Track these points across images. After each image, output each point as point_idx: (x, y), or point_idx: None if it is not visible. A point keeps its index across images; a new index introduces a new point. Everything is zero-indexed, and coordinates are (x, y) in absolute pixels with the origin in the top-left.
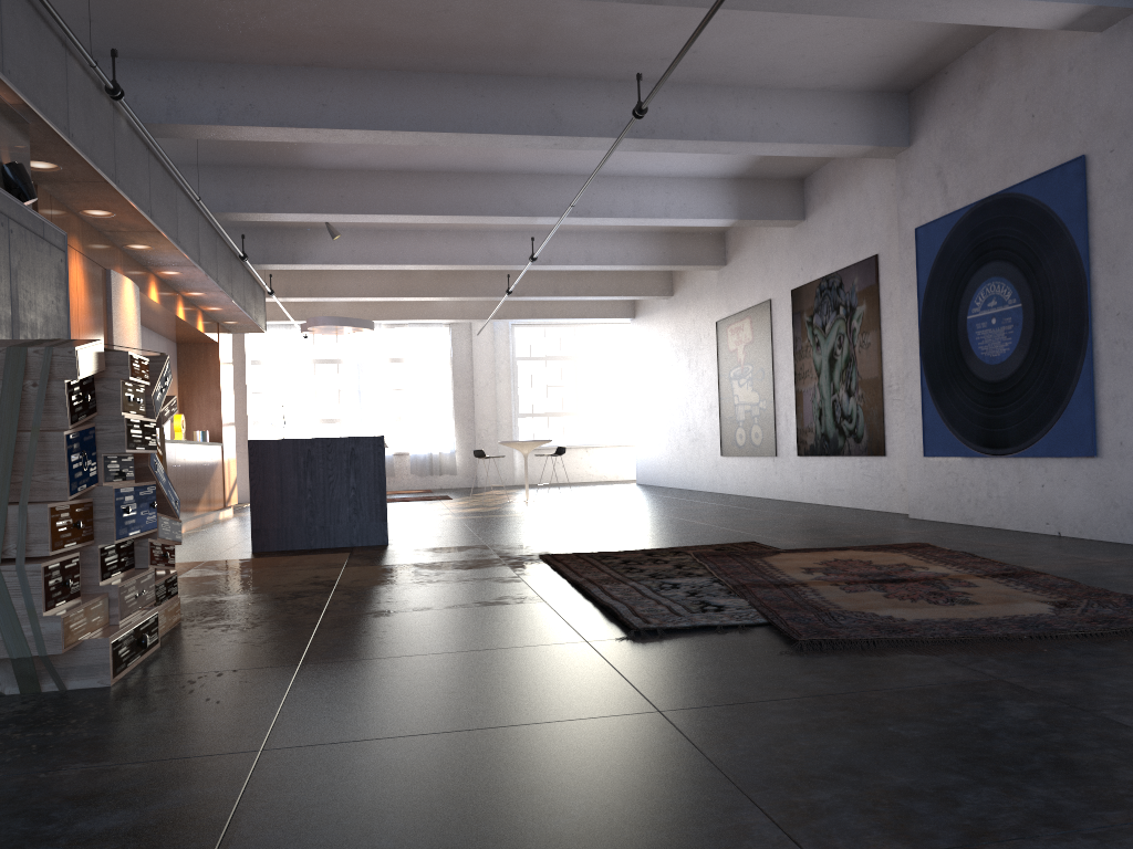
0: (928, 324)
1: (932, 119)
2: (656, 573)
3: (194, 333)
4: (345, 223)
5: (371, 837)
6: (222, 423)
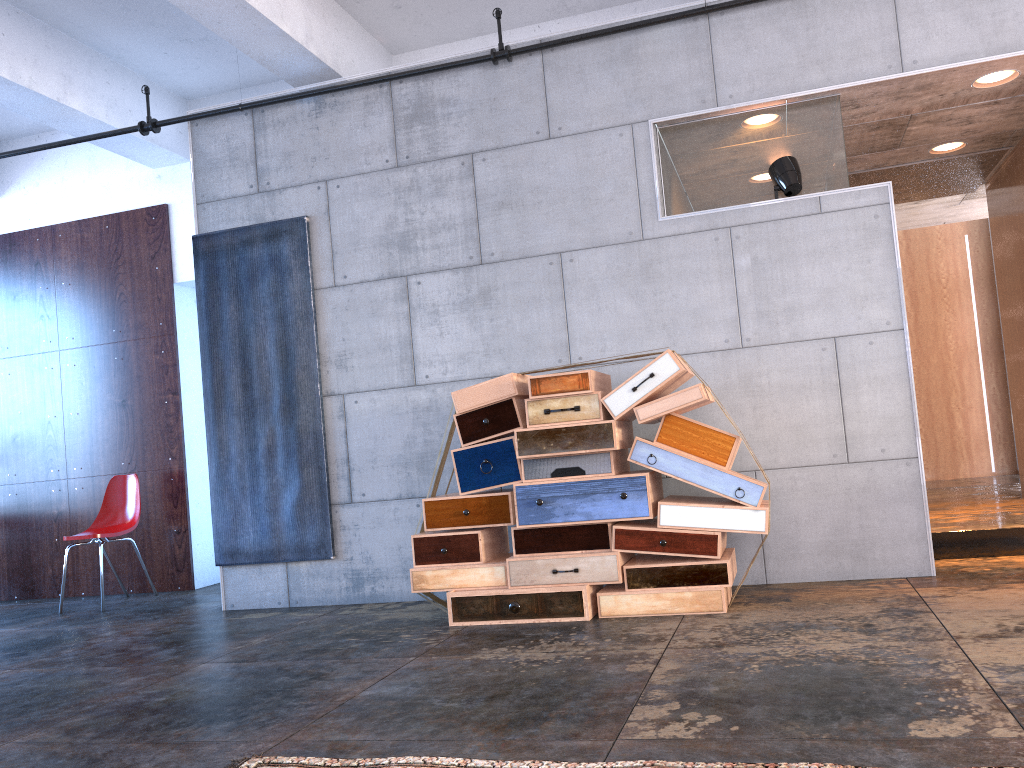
0: None
1: None
2: None
3: None
4: None
5: (33, 683)
6: None
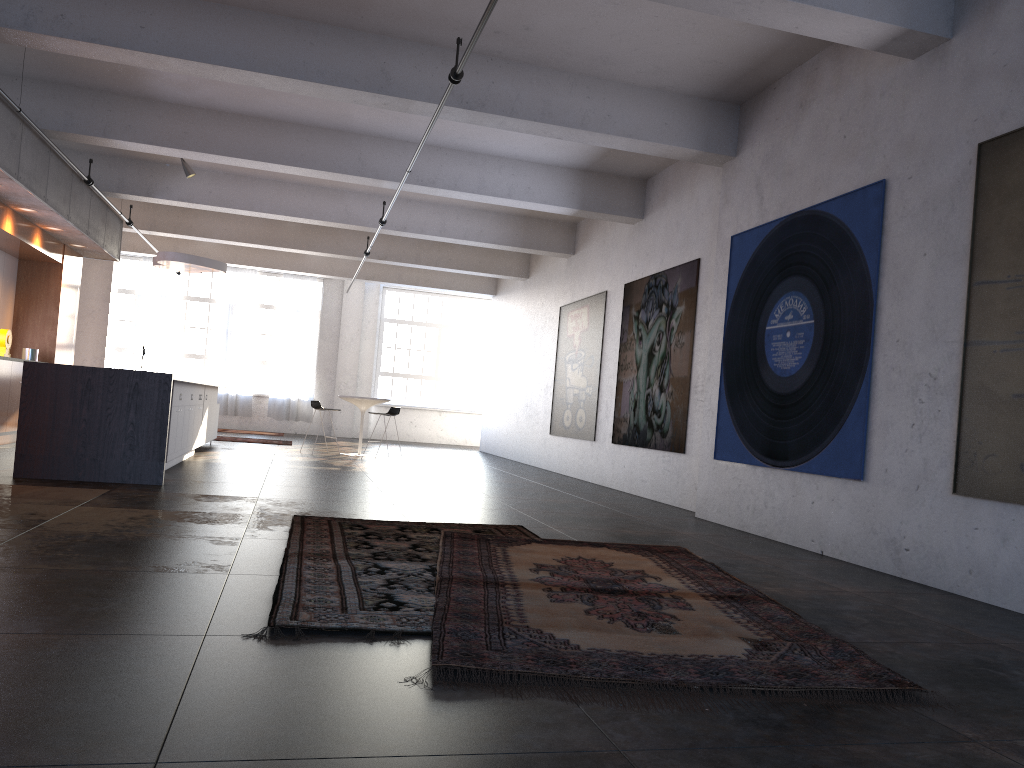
0: (732, 330)
1: (758, 132)
2: (384, 551)
3: (31, 250)
4: (204, 164)
5: None
6: (56, 344)
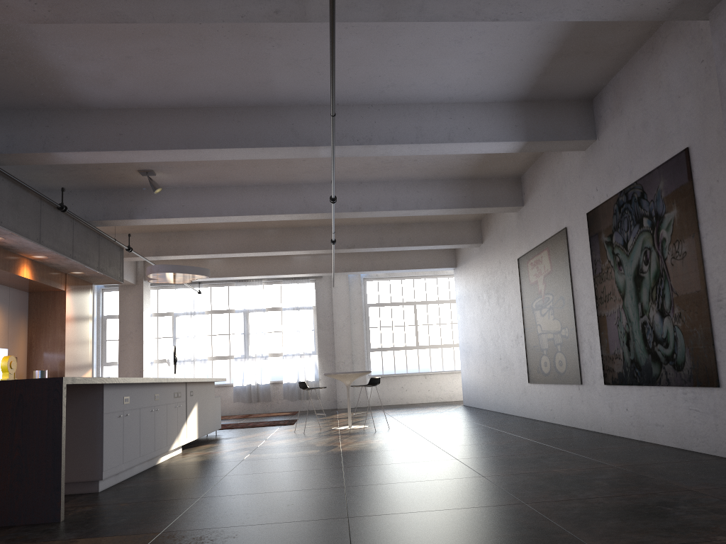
0: None
1: None
2: None
3: (24, 280)
4: (172, 180)
5: None
6: (66, 363)
